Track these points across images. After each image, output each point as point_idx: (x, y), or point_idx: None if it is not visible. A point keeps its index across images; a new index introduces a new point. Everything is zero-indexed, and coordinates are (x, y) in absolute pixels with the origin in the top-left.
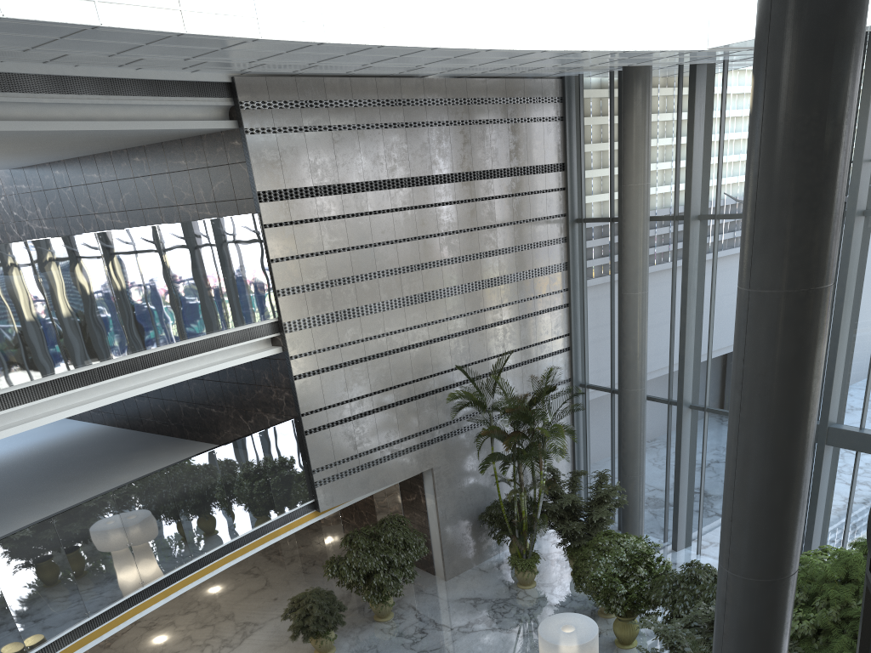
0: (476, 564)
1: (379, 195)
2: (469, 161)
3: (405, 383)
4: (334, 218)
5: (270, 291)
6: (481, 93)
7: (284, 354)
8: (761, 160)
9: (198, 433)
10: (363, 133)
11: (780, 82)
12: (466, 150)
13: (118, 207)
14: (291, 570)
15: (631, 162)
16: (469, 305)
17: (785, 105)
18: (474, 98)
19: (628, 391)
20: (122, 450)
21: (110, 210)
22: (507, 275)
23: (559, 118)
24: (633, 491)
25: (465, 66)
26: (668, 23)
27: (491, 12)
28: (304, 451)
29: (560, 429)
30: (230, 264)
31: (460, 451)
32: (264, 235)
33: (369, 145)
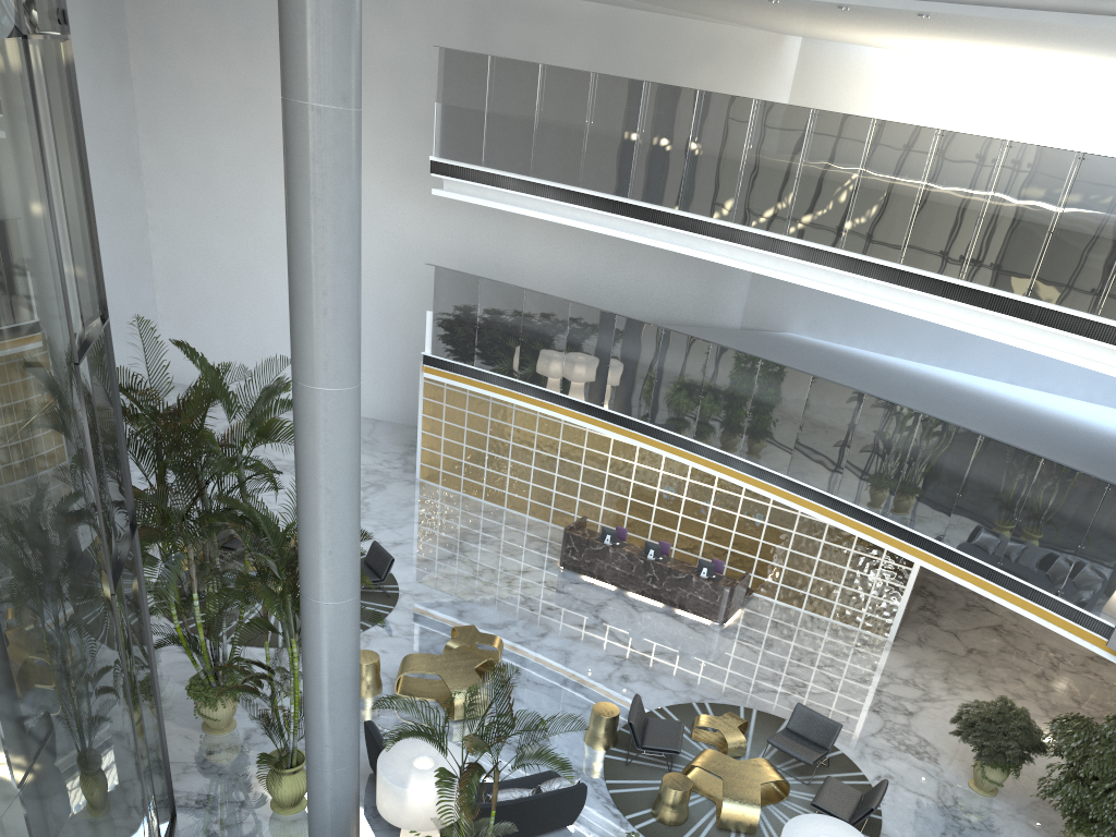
0: None
1: None
2: None
3: None
4: None
5: None
6: None
7: None
8: None
9: None
10: None
11: None
12: None
13: None
14: None
15: None
16: None
17: None
18: None
19: None
20: None
21: None
22: None
23: None
24: None
25: None
26: None
27: None
28: None
29: None
30: None
31: None
32: None
33: None
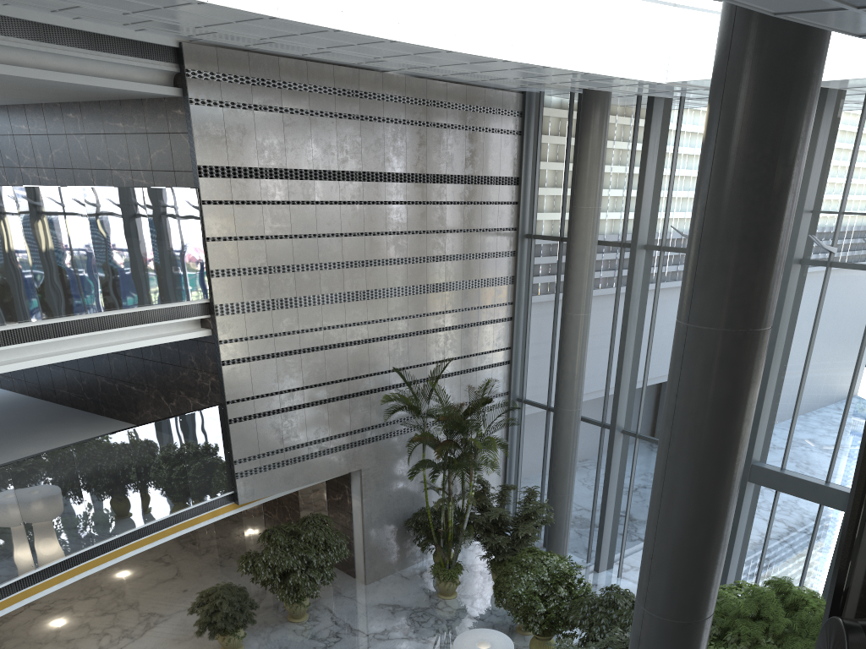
0: (398, 570)
1: (328, 186)
2: (423, 162)
3: (339, 380)
4: (278, 203)
5: (203, 270)
6: (441, 97)
7: (213, 338)
8: (710, 192)
9: (115, 410)
10: (316, 119)
11: (735, 114)
12: (421, 151)
13: (46, 163)
14: (205, 562)
15: (584, 185)
16: (412, 308)
17: (738, 139)
18: (433, 100)
19: (563, 410)
20: (30, 420)
21: (37, 165)
22: (453, 282)
23: (517, 132)
24: (560, 509)
25: (425, 65)
26: (631, 51)
27: (455, 13)
28: (227, 440)
29: (493, 442)
30: (162, 237)
31: (391, 454)
32: (202, 212)
33: (321, 133)
